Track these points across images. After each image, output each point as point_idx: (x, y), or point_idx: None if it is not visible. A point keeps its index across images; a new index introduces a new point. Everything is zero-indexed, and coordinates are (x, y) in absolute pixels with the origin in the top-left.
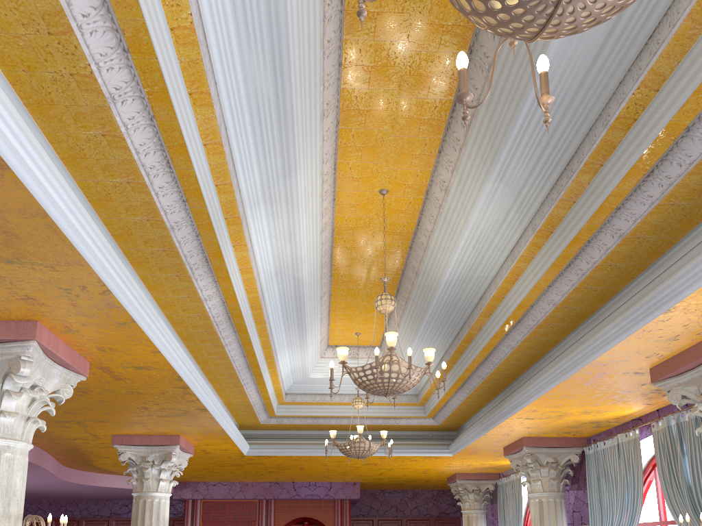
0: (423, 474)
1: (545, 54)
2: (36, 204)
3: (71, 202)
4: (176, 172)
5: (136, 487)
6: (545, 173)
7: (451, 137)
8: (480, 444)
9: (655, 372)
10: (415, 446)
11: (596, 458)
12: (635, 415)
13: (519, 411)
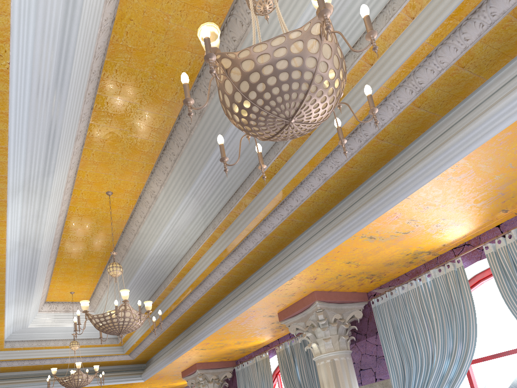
0: None
1: (227, 130)
2: None
3: None
4: None
5: None
6: (222, 195)
7: (161, 165)
8: (166, 371)
9: (281, 315)
10: (116, 377)
11: (243, 373)
12: (266, 343)
13: (198, 344)
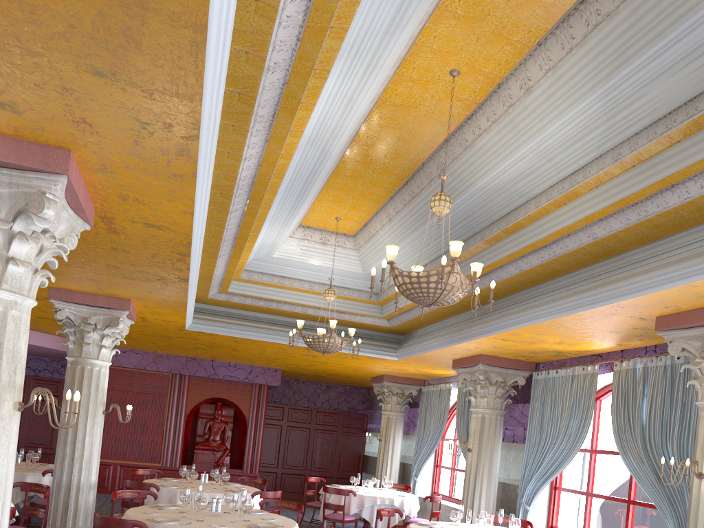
0: (351, 371)
1: None
2: (203, 13)
3: (232, 19)
4: (313, 2)
5: (73, 352)
6: (657, 102)
7: (564, 32)
8: (435, 354)
9: (662, 322)
10: (364, 346)
11: (545, 384)
12: (598, 351)
13: (503, 333)
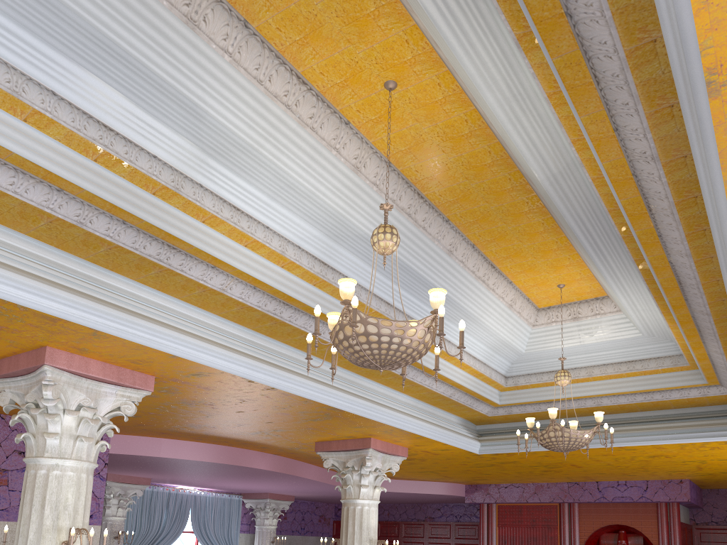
0: None
1: None
2: None
3: None
4: (10, 163)
5: (342, 494)
6: None
7: None
8: None
9: None
10: (701, 428)
11: None
12: None
13: None
